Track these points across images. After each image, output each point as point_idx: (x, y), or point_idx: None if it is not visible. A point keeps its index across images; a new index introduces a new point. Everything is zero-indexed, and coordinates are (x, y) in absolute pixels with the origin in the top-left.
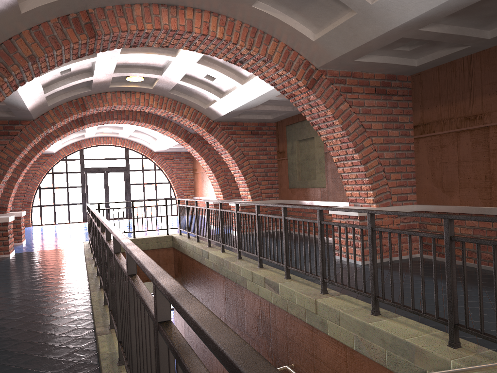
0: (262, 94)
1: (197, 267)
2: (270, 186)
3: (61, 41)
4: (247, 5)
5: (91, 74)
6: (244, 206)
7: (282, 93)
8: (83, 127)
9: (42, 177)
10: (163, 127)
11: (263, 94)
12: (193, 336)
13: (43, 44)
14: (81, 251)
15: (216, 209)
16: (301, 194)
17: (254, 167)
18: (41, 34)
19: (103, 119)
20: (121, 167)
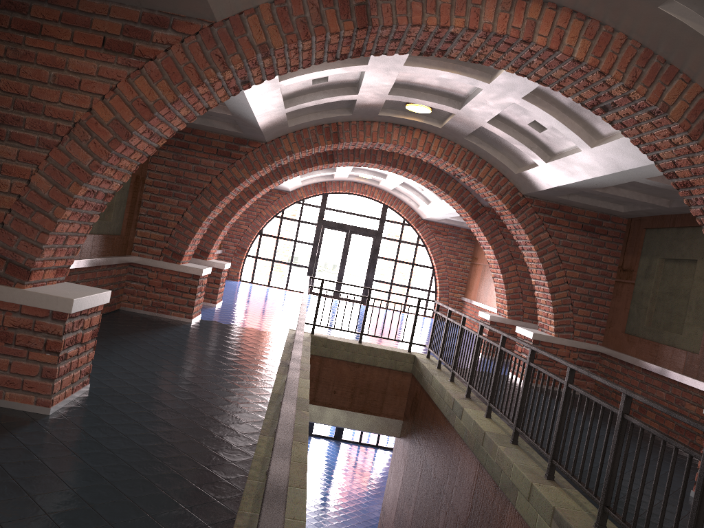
0: (623, 171)
1: (439, 422)
2: (591, 320)
3: (314, 28)
4: (648, 5)
5: (356, 91)
6: (539, 340)
7: (667, 175)
8: (331, 164)
9: (267, 219)
10: (443, 189)
11: (626, 170)
12: (407, 524)
13: (285, 28)
14: (281, 343)
15: (493, 343)
16: (645, 350)
17: (571, 283)
18: (286, 12)
19: (361, 159)
20: (371, 230)
